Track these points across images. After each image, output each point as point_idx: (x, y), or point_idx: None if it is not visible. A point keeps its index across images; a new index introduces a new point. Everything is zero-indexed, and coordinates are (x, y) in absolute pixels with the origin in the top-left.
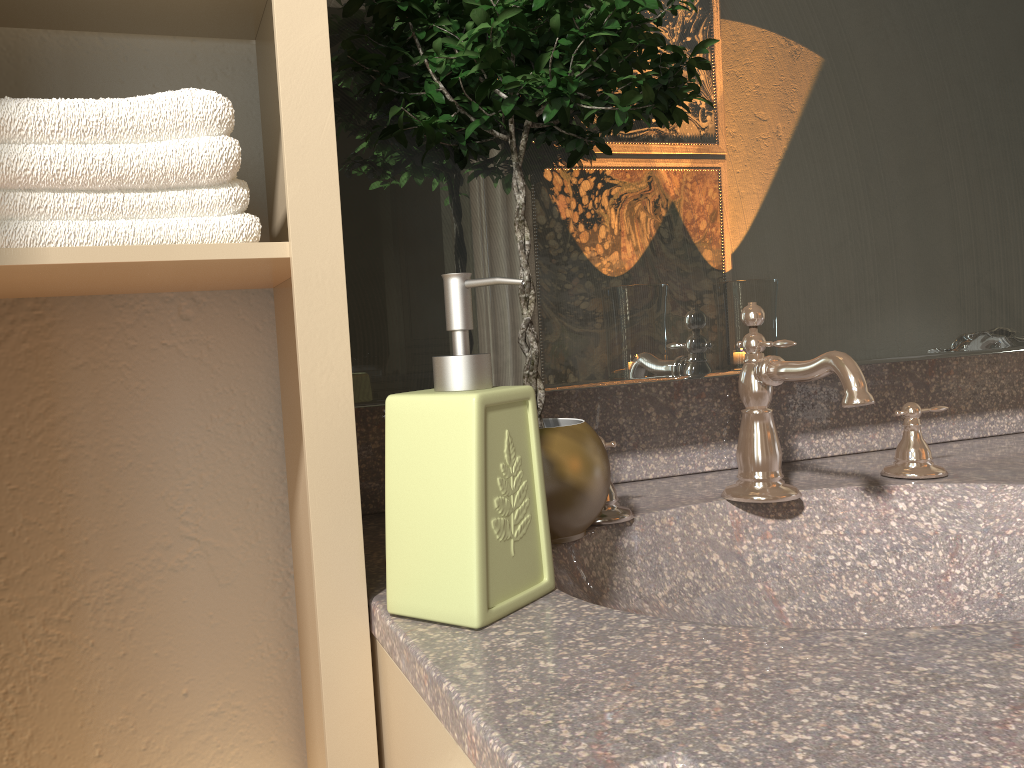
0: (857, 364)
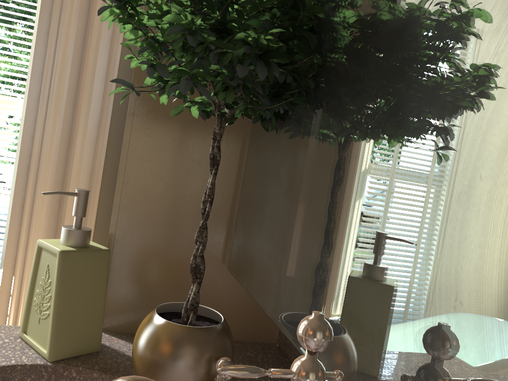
0: None
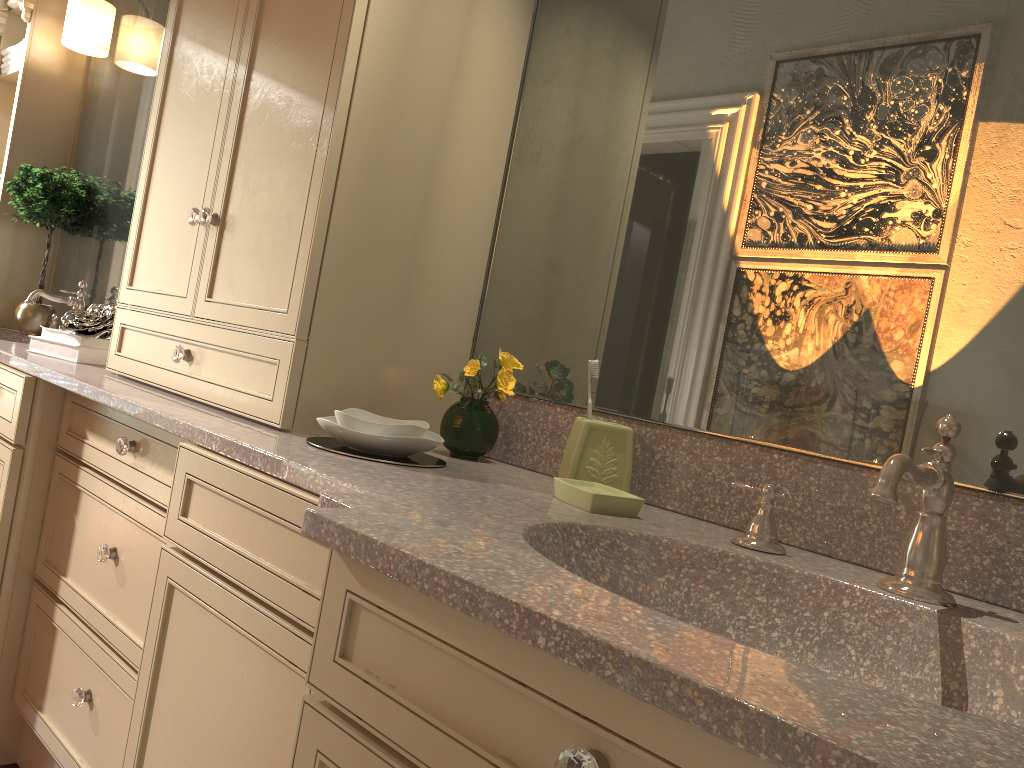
0: (33, 292)
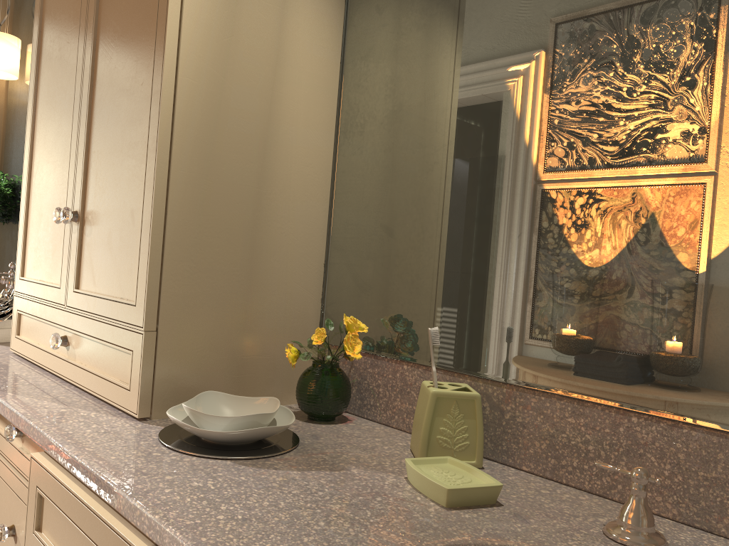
0: None
